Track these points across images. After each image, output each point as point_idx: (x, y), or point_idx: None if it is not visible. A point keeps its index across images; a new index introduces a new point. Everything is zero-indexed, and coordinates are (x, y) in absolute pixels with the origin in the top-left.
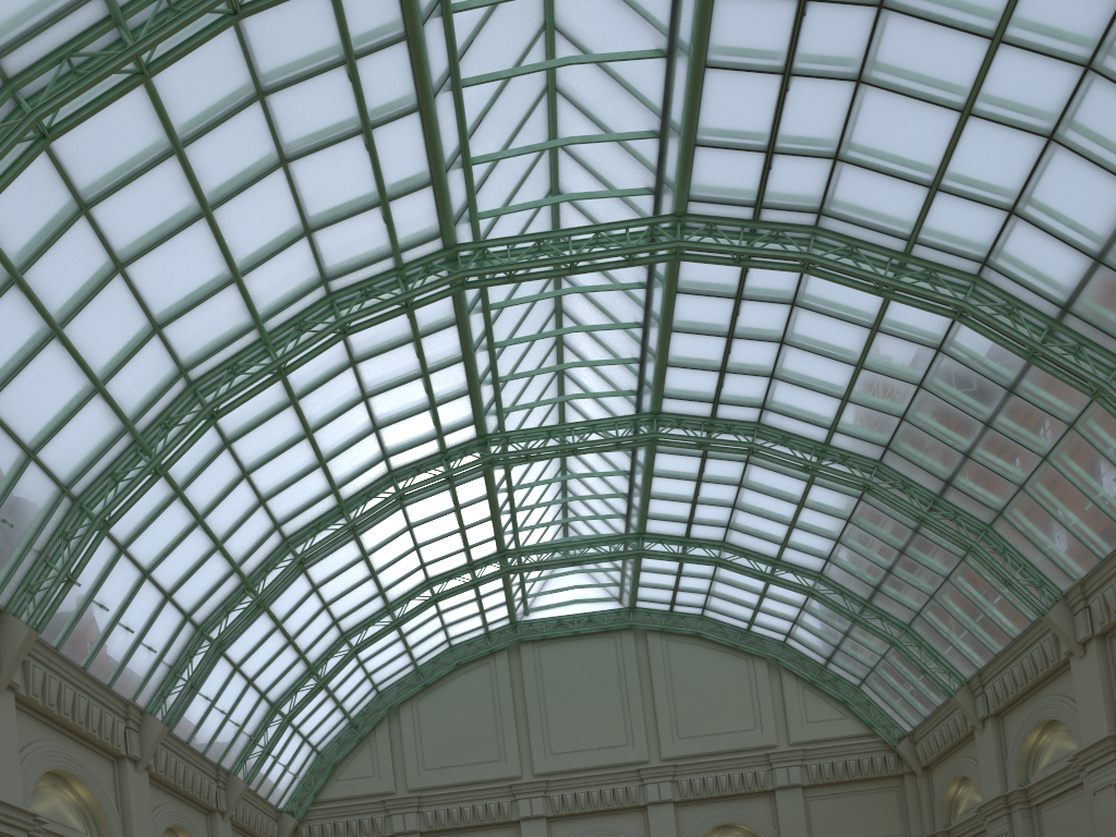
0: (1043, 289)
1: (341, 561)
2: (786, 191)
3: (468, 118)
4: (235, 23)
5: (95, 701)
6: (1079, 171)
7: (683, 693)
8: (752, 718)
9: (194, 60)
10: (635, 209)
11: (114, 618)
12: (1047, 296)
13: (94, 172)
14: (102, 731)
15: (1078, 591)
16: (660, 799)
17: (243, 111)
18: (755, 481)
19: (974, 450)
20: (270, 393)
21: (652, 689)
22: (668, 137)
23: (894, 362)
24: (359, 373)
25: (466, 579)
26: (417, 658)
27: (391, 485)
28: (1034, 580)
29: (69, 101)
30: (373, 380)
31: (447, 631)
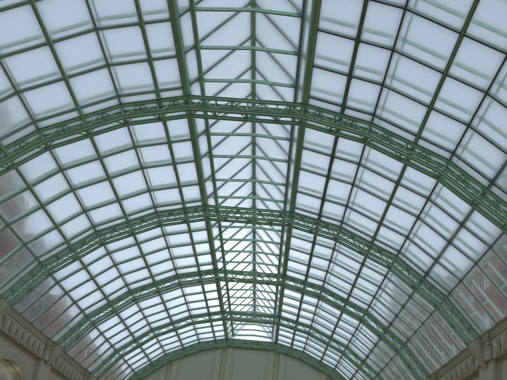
0: (418, 265)
1: (153, 302)
2: (329, 212)
3: (215, 166)
4: (124, 126)
5: (33, 335)
6: (427, 230)
7: None
8: None
9: (110, 133)
10: (278, 206)
11: (49, 306)
12: (420, 268)
13: (67, 160)
14: (33, 347)
15: (434, 375)
16: None
17: (127, 151)
18: (322, 306)
19: (398, 314)
20: (128, 239)
21: (277, 375)
22: (288, 187)
23: (369, 277)
24: (166, 239)
25: (206, 318)
26: (184, 344)
27: (176, 279)
28: (419, 367)
29: (57, 139)
30: (171, 242)
31: (198, 336)
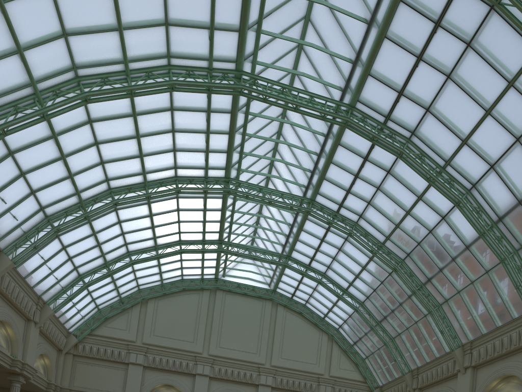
0: (494, 207)
1: (137, 213)
2: (401, 116)
3: (265, 7)
4: None
5: None
6: None
7: (288, 338)
8: (316, 359)
9: None
10: (331, 96)
11: None
12: (495, 211)
13: None
14: None
15: (469, 345)
16: (266, 384)
17: None
18: (347, 250)
19: (444, 269)
20: (122, 105)
21: (274, 331)
22: (357, 65)
23: (423, 216)
24: (173, 116)
25: (200, 247)
26: (164, 279)
27: (174, 184)
28: (452, 334)
29: None
30: (180, 124)
31: (182, 270)
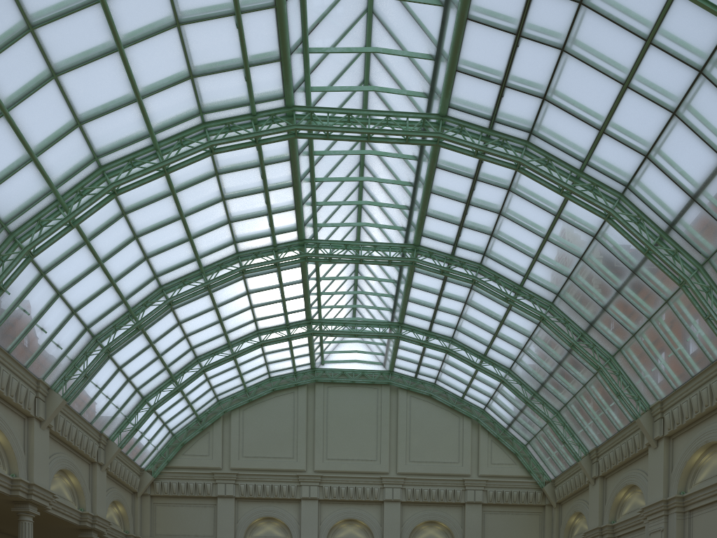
0: (659, 210)
1: (199, 308)
2: (511, 113)
3: (309, 19)
4: None
5: (15, 375)
6: (688, 139)
7: (416, 432)
8: (457, 455)
9: None
10: (415, 106)
11: (33, 321)
12: (661, 216)
13: (39, 3)
14: (18, 397)
15: (658, 407)
16: (393, 498)
17: None
18: (475, 301)
19: (609, 306)
20: (157, 184)
21: (397, 426)
22: (440, 61)
23: (567, 240)
24: (220, 181)
25: (283, 334)
26: (246, 382)
27: (237, 262)
28: (634, 395)
29: None
30: (230, 188)
31: (268, 367)
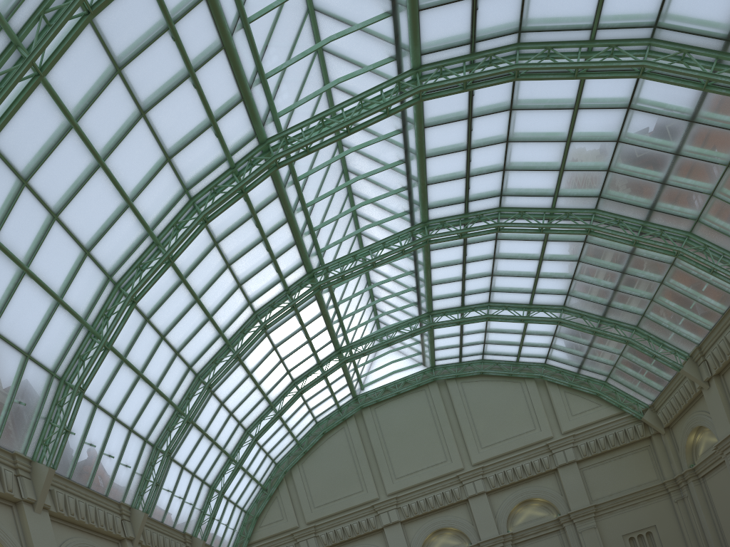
0: (707, 30)
1: (235, 381)
2: (491, 23)
3: (257, 45)
4: (90, 20)
5: (99, 507)
6: None
7: (479, 416)
8: (531, 422)
9: (71, 58)
10: (385, 76)
11: (100, 451)
12: (712, 35)
13: (25, 155)
14: (107, 525)
15: None
16: (477, 492)
17: (109, 85)
18: (505, 251)
19: (669, 177)
20: (167, 278)
21: (457, 419)
22: (398, 12)
23: (595, 129)
24: (221, 249)
25: (318, 374)
26: (297, 435)
27: (257, 321)
28: None
29: None
30: (231, 252)
31: (312, 413)
